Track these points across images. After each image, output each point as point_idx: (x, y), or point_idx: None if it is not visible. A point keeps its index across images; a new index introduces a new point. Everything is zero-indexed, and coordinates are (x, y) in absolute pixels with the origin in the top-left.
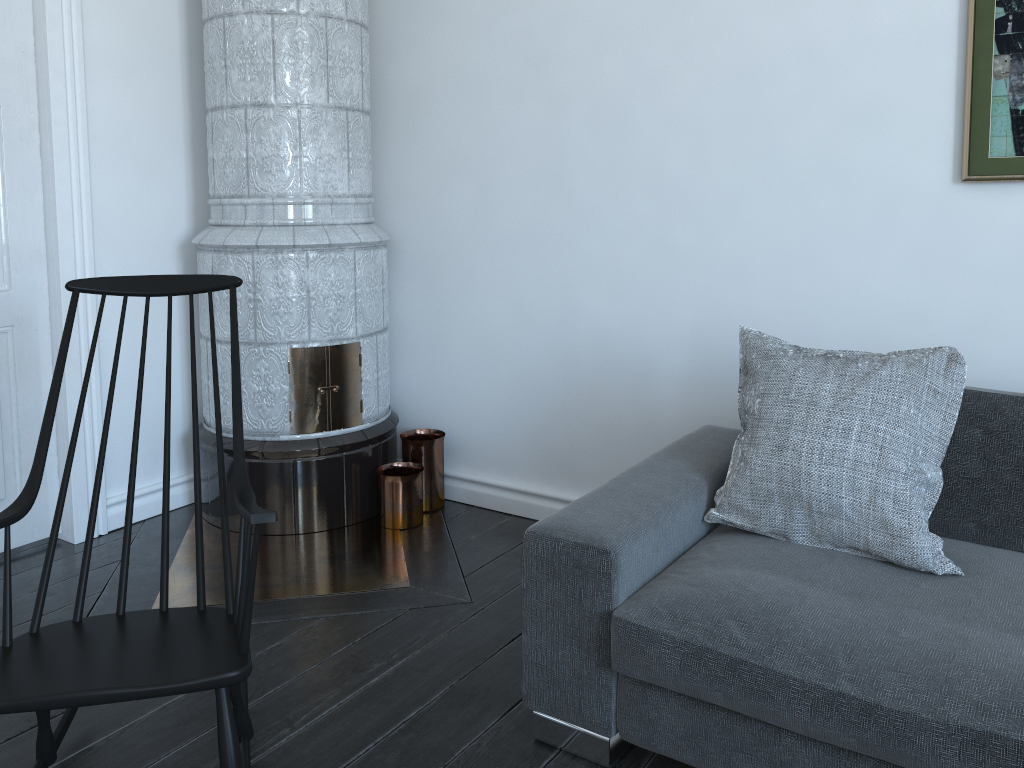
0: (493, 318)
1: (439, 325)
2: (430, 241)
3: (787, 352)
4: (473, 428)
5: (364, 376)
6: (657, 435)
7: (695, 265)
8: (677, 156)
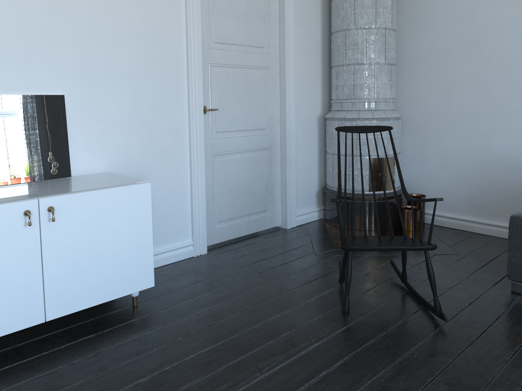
0: (448, 148)
1: (422, 151)
2: (418, 117)
3: None
4: (437, 193)
5: (395, 170)
6: None
7: None
8: None
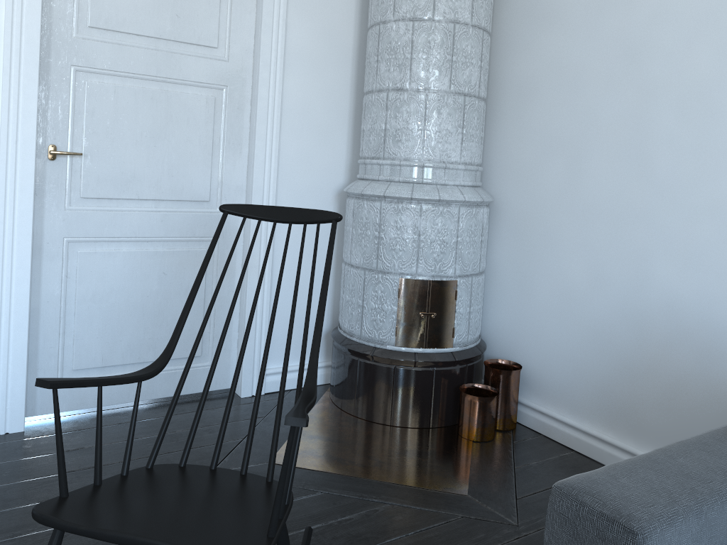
0: (572, 275)
1: (526, 275)
2: (525, 205)
3: None
4: (546, 367)
5: (458, 308)
6: (722, 408)
7: None
8: None
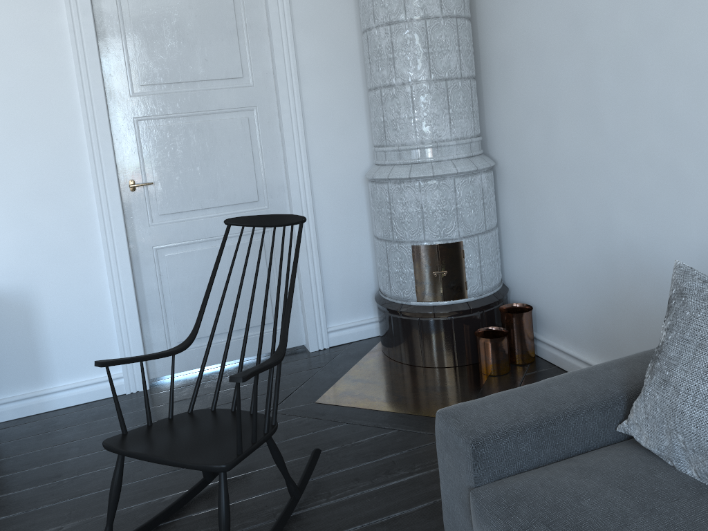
0: (560, 226)
1: (528, 228)
2: (519, 166)
3: (702, 291)
4: (553, 307)
5: (467, 265)
6: None
7: (699, 191)
8: (680, 94)
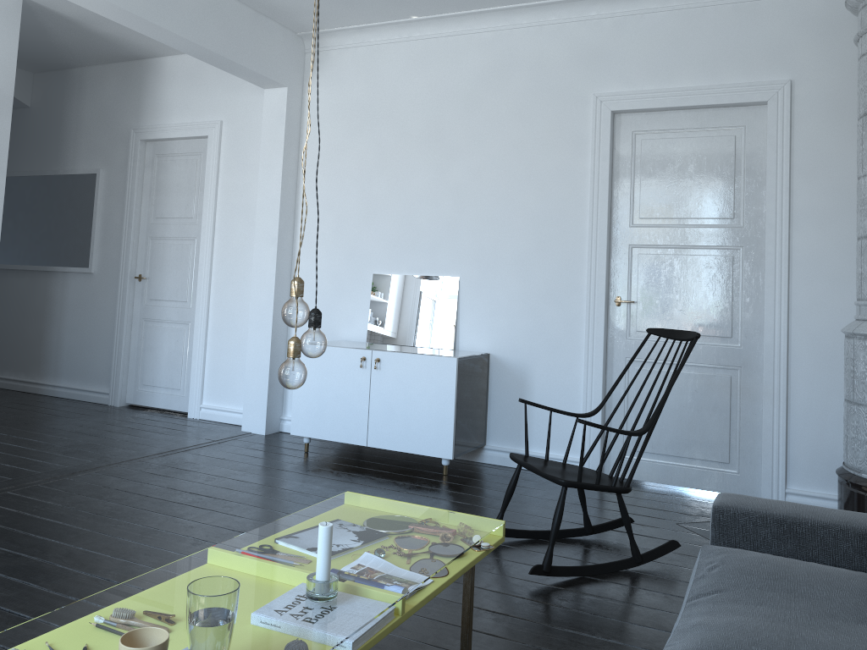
0: None
1: None
2: None
3: None
4: None
5: None
6: None
7: None
8: None
